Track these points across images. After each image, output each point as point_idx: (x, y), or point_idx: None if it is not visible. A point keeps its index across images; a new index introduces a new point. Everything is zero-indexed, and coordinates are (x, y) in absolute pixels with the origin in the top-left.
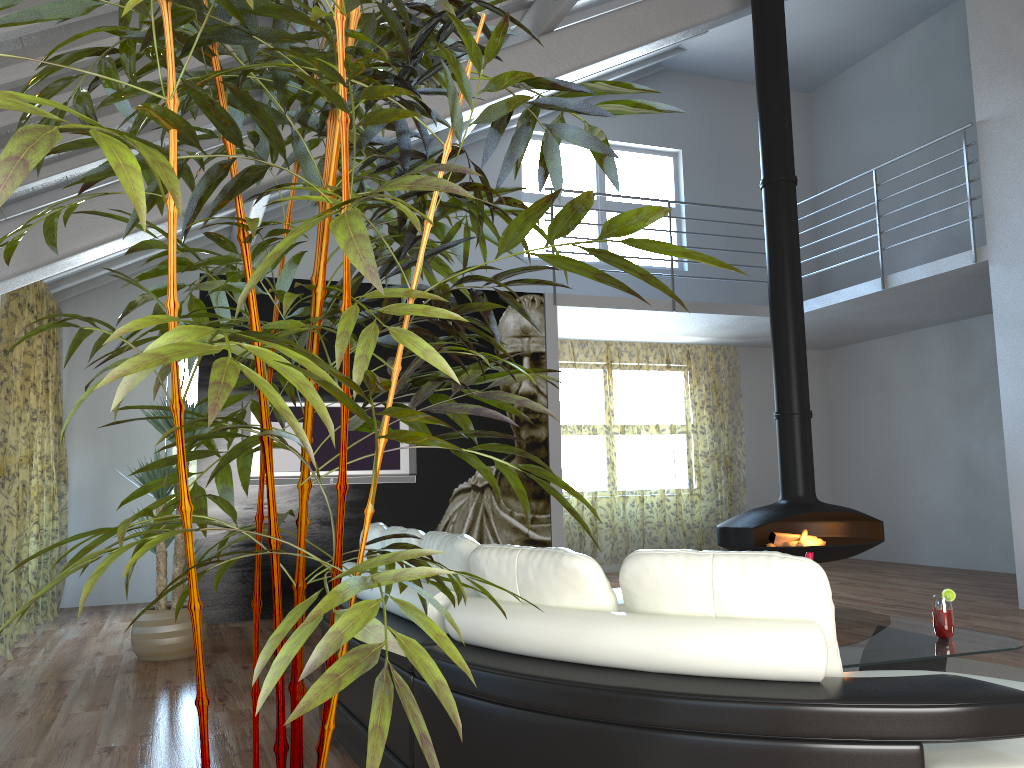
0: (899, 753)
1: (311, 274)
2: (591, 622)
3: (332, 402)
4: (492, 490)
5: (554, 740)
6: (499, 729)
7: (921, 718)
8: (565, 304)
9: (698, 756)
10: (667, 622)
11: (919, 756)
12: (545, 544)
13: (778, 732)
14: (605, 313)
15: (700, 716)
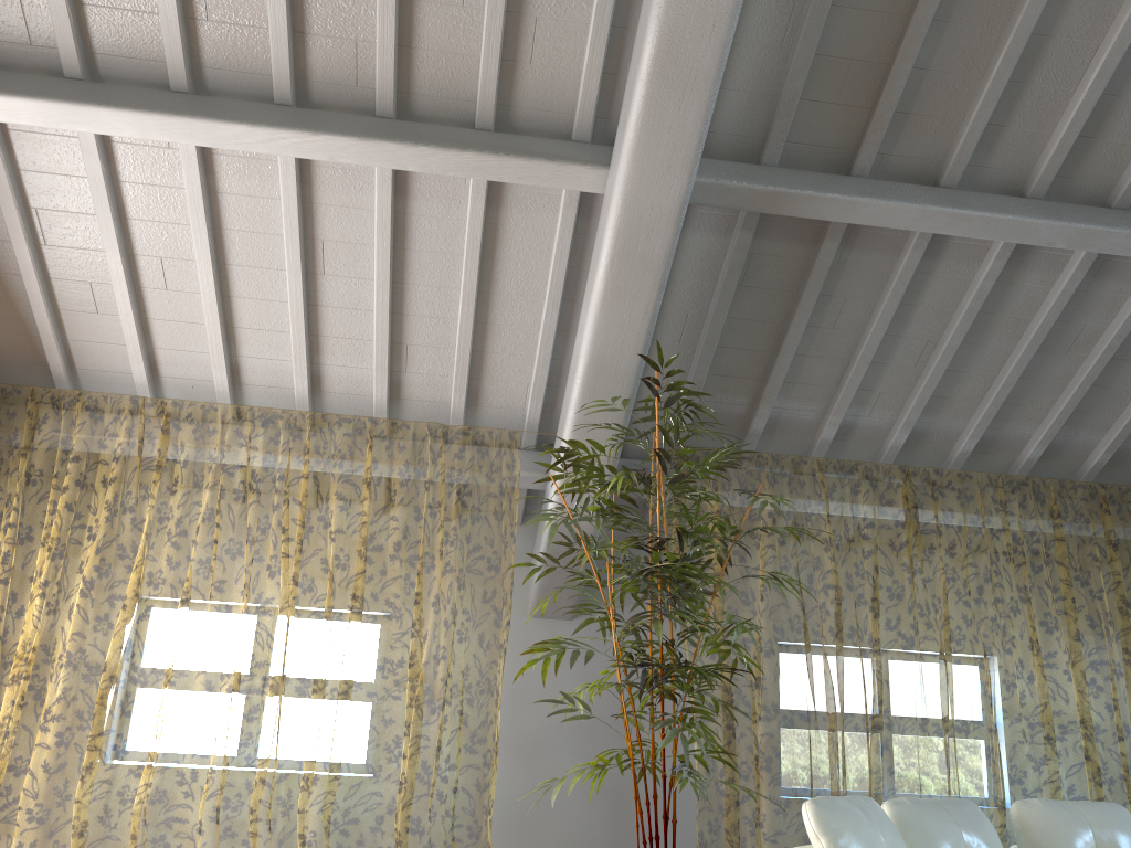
0: None
1: None
2: None
3: None
4: None
5: None
6: None
7: None
8: None
9: None
10: None
11: None
12: None
13: None
14: None
15: None
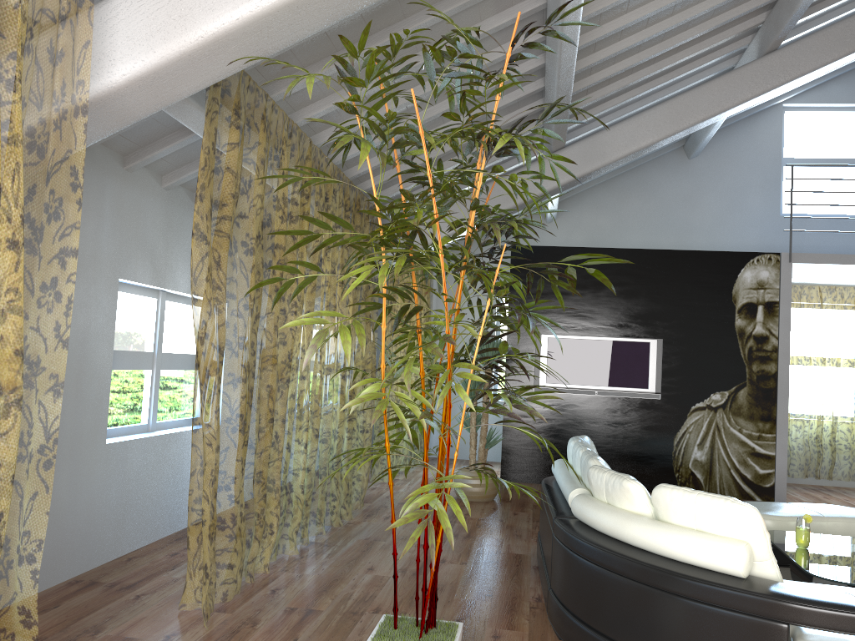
0: (772, 626)
1: (598, 235)
2: (629, 520)
3: (598, 336)
4: (724, 410)
5: (600, 580)
6: (578, 569)
7: (787, 609)
8: (800, 261)
9: (663, 603)
10: (665, 527)
11: (784, 630)
12: (769, 458)
13: (704, 599)
14: (842, 267)
15: (666, 582)
